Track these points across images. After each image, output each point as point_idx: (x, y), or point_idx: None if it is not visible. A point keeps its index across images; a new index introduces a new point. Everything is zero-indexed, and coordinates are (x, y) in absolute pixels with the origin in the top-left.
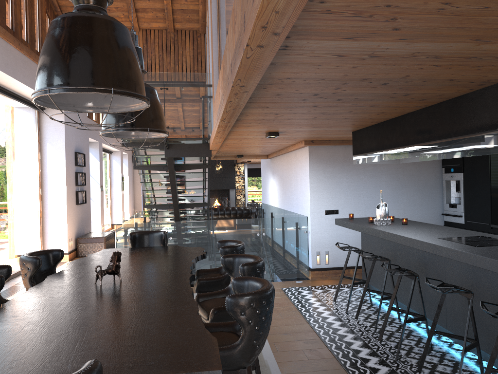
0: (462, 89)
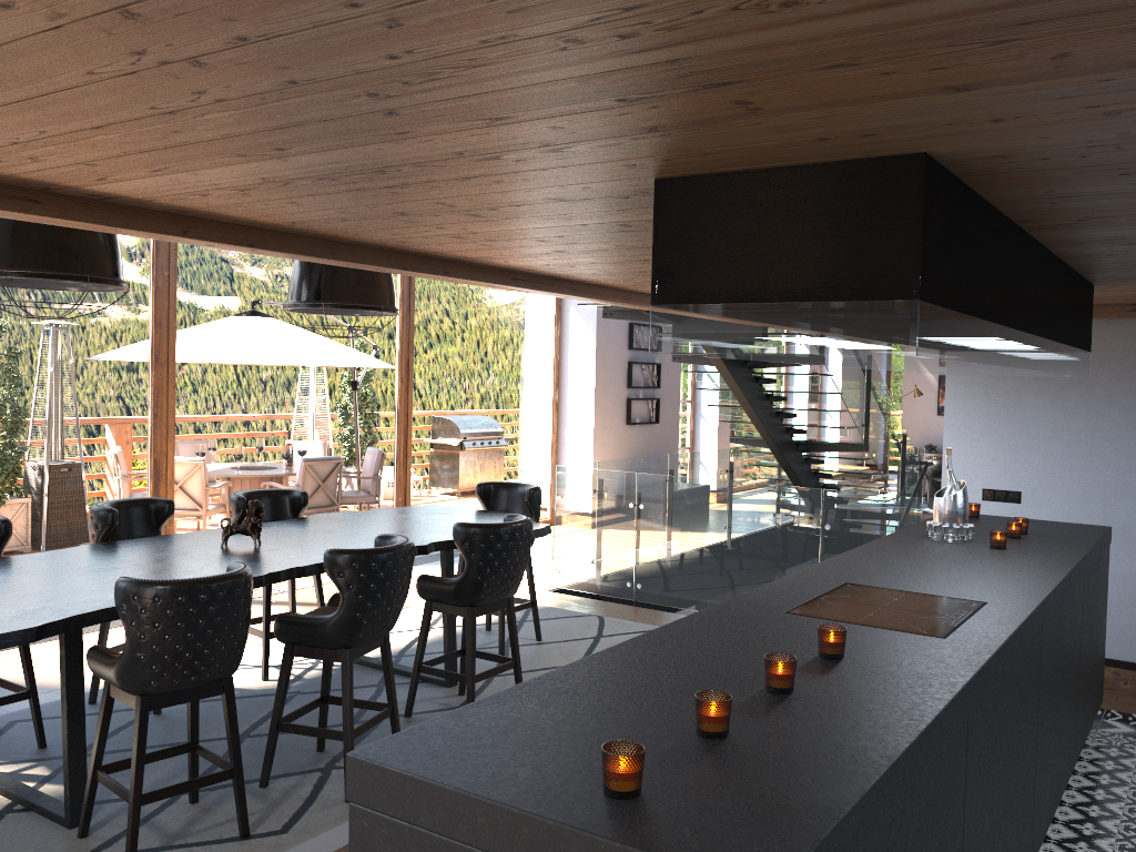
0: None
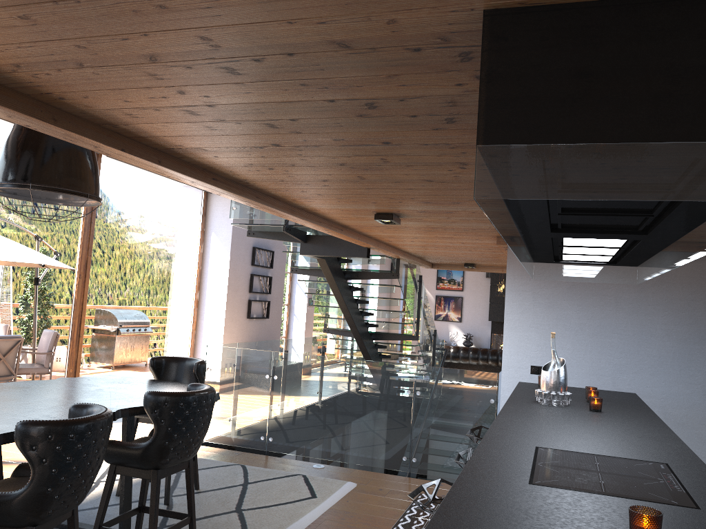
0: (454, 78)
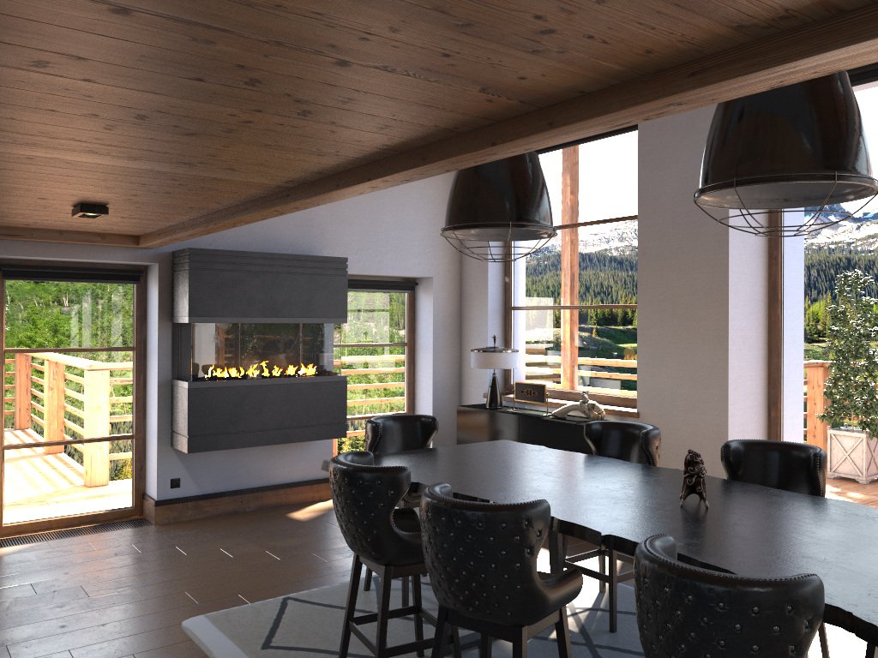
0: None
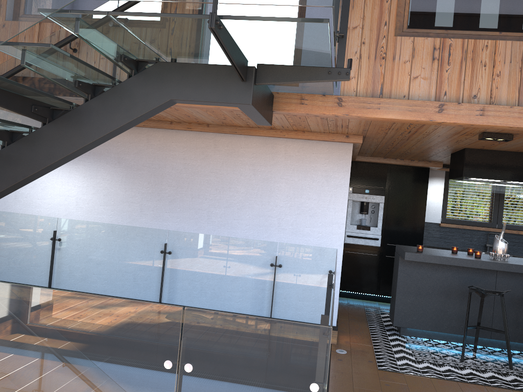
0: None
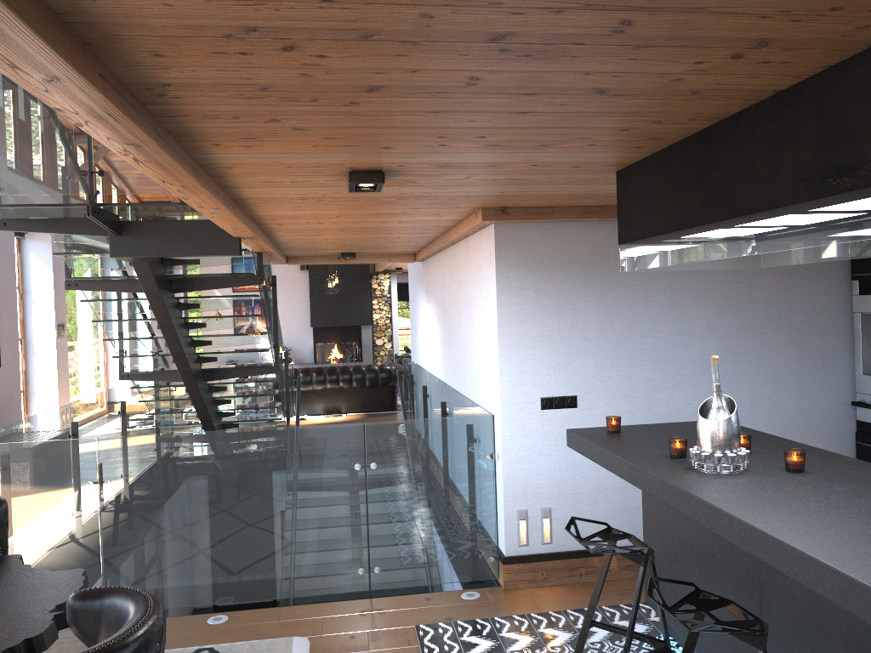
0: None
